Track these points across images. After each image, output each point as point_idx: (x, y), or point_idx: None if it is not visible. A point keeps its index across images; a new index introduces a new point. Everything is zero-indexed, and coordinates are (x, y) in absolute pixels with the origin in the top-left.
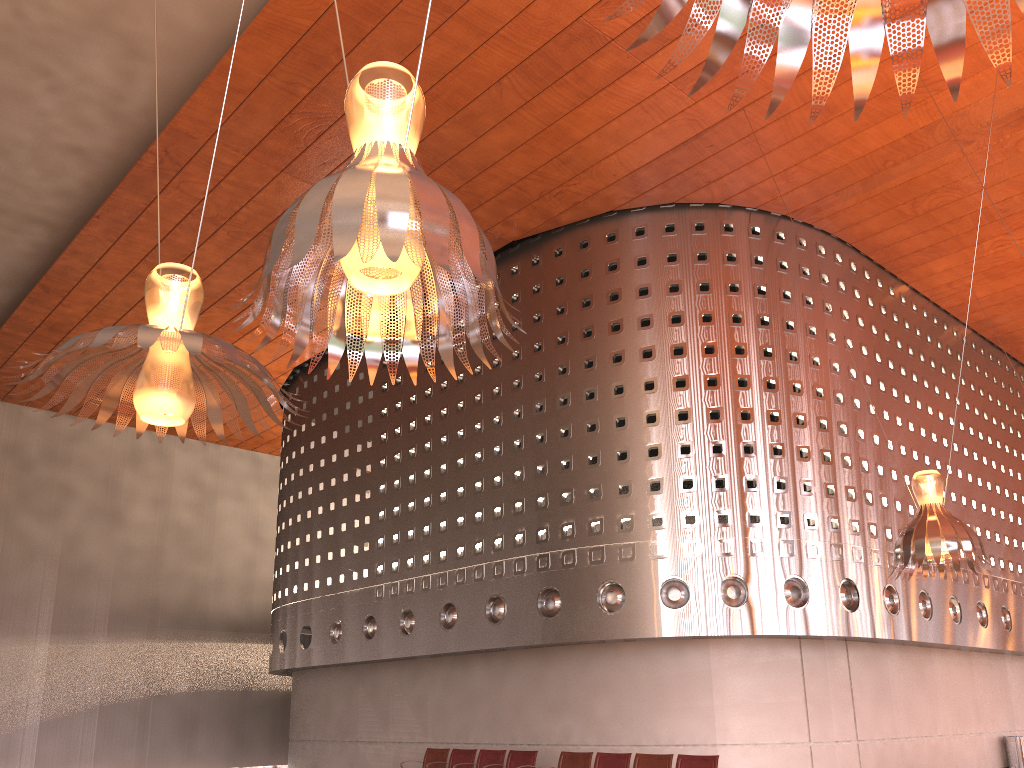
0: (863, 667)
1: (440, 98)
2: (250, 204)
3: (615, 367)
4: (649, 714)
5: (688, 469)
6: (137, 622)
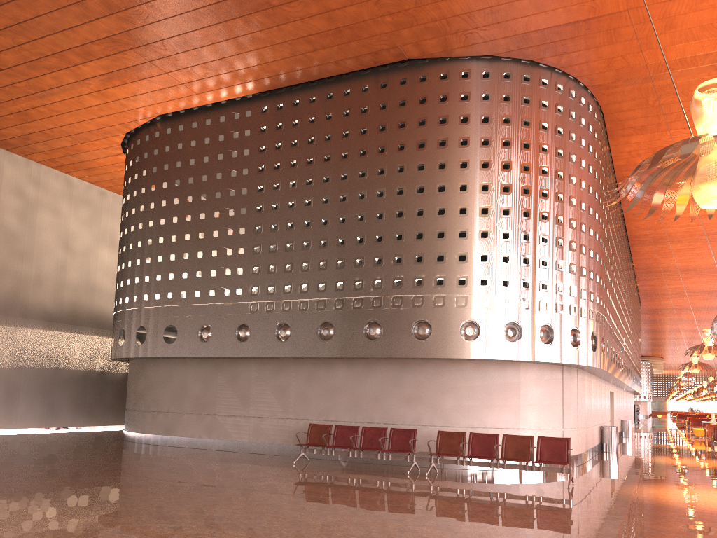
0: (580, 384)
1: None
2: None
3: (483, 171)
4: (481, 408)
5: (526, 251)
6: None
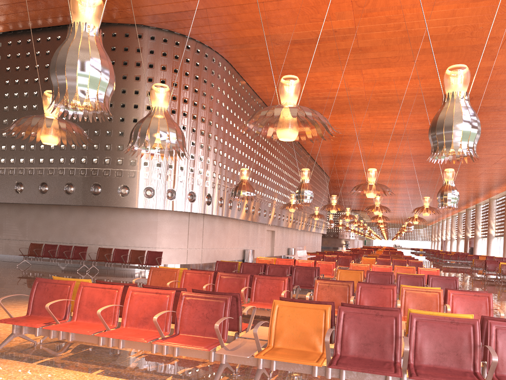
0: (207, 224)
1: None
2: None
3: (135, 96)
4: (132, 235)
5: None
6: None
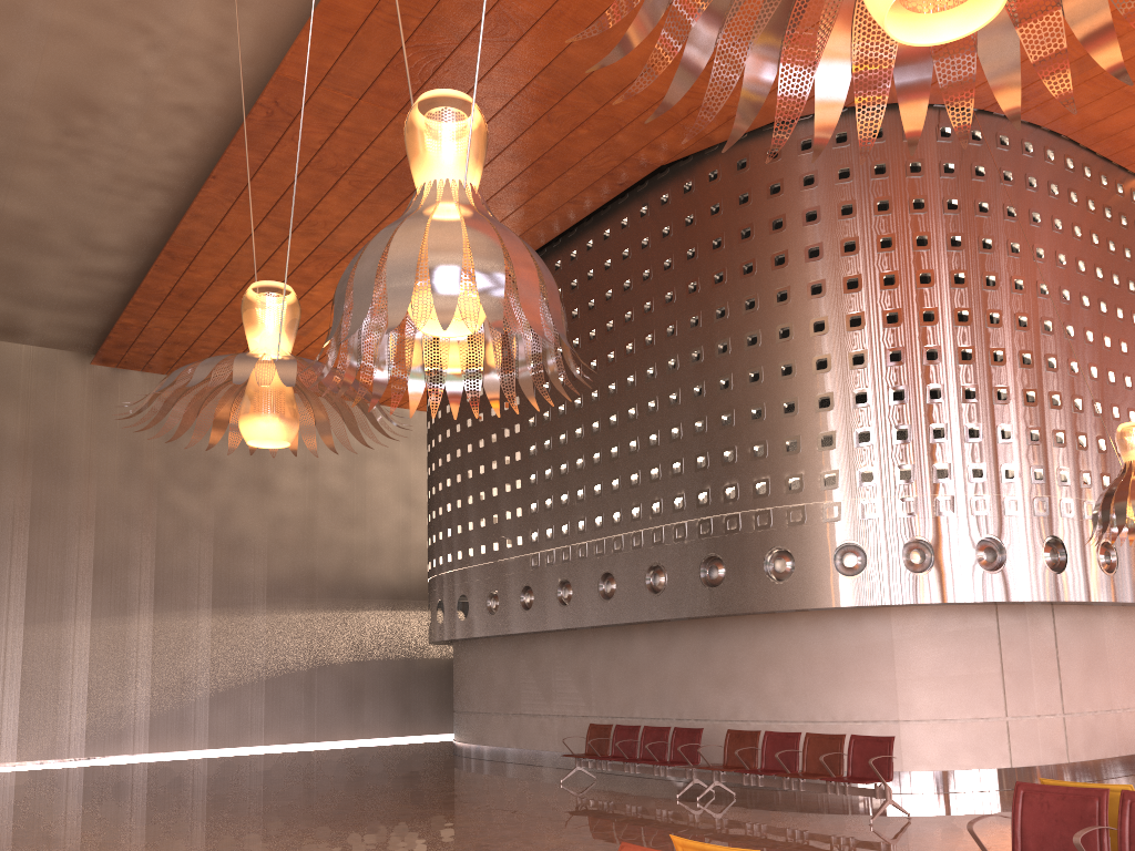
0: (1072, 633)
1: (565, 15)
2: (369, 150)
3: (780, 307)
4: (824, 689)
5: (864, 420)
6: (295, 593)
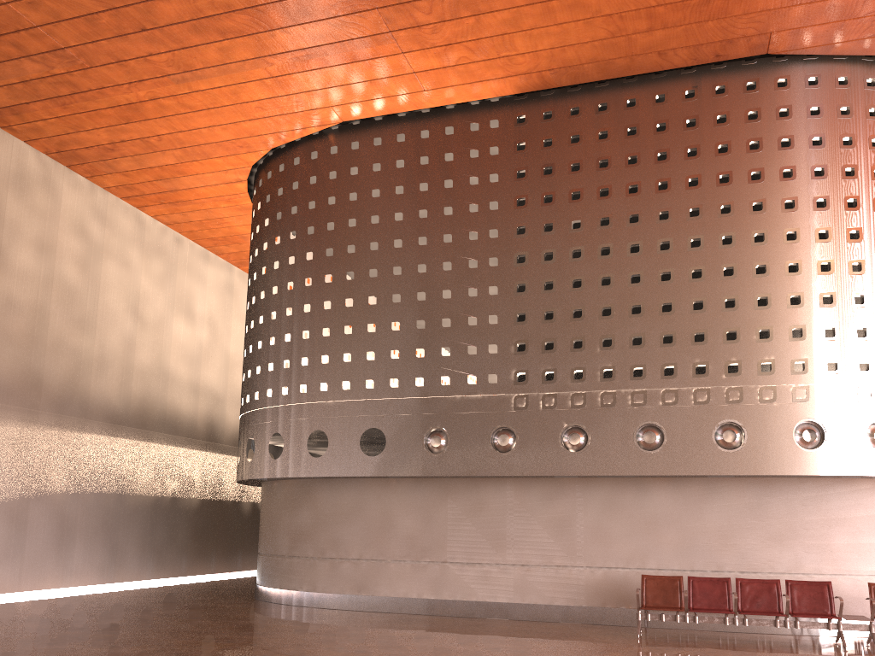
0: None
1: None
2: None
3: None
4: None
5: None
6: (17, 400)
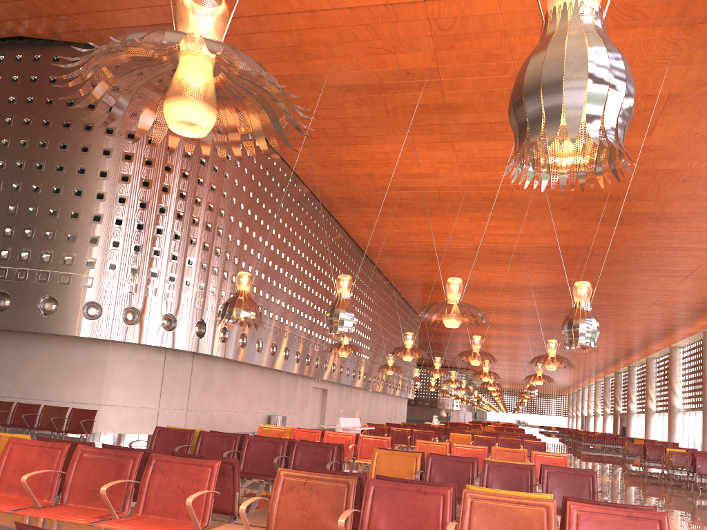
0: (200, 370)
1: None
2: None
3: (82, 154)
4: (60, 382)
5: (118, 235)
6: None
